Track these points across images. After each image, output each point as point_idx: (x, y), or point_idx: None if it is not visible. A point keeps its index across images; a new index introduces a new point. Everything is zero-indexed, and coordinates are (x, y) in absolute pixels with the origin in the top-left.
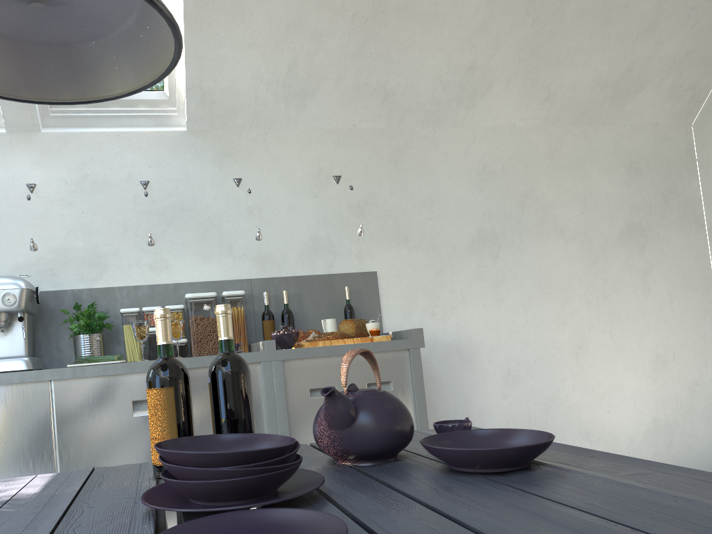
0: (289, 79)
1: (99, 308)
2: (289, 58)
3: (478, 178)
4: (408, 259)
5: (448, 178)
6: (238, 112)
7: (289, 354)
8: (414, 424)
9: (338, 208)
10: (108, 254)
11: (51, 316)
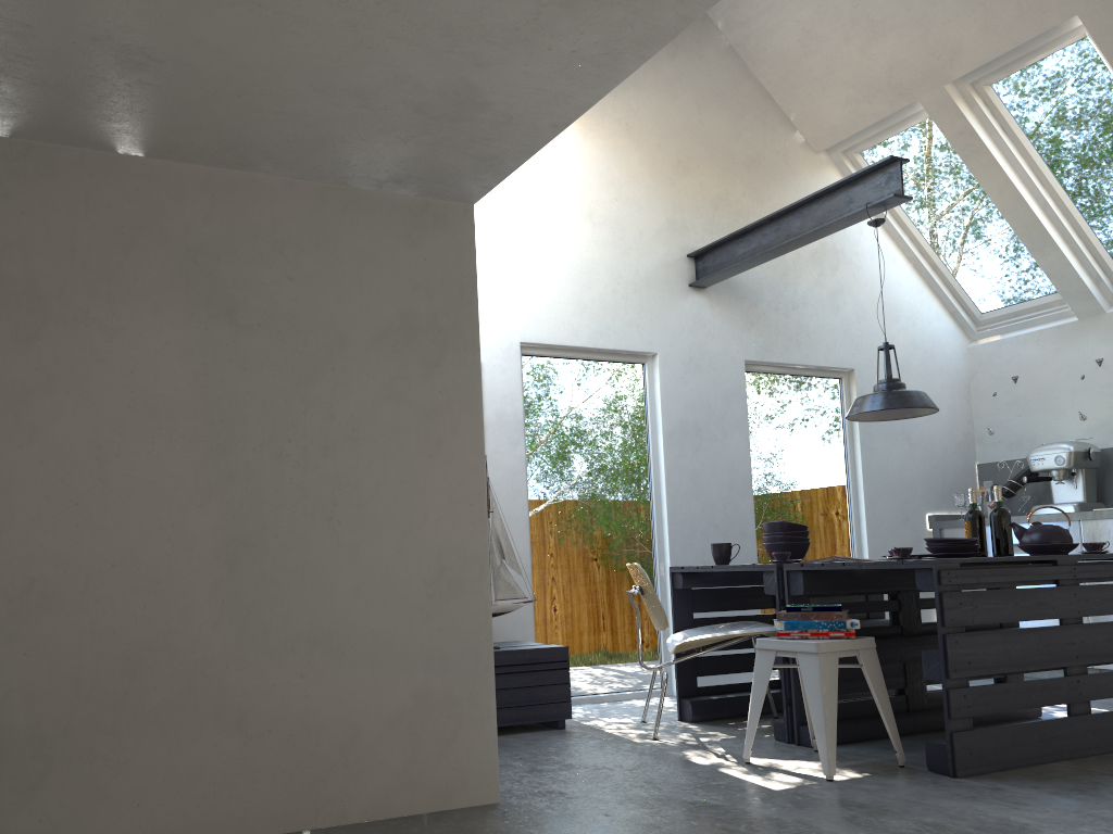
0: None
1: None
2: None
3: None
4: None
5: None
6: None
7: None
8: None
9: None
10: None
11: None
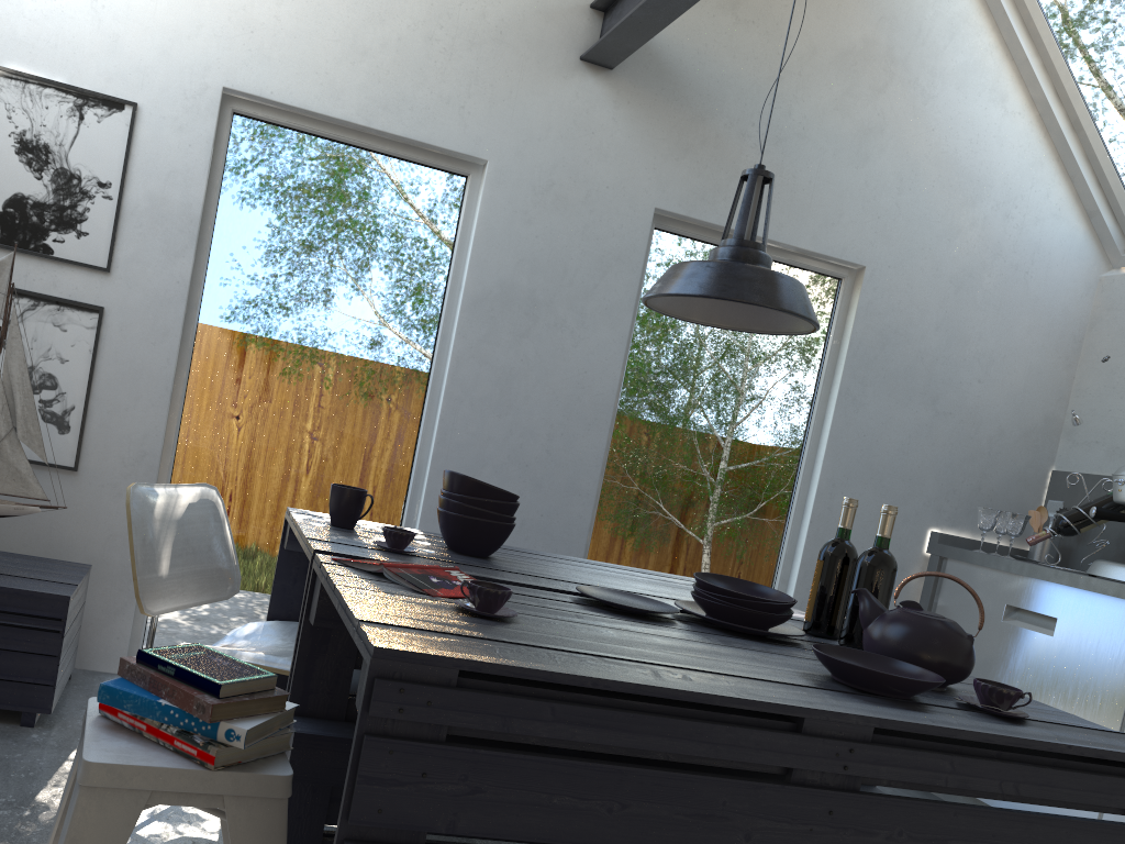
0: None
1: None
2: None
3: None
4: None
5: None
6: None
7: None
8: None
9: None
10: None
11: None
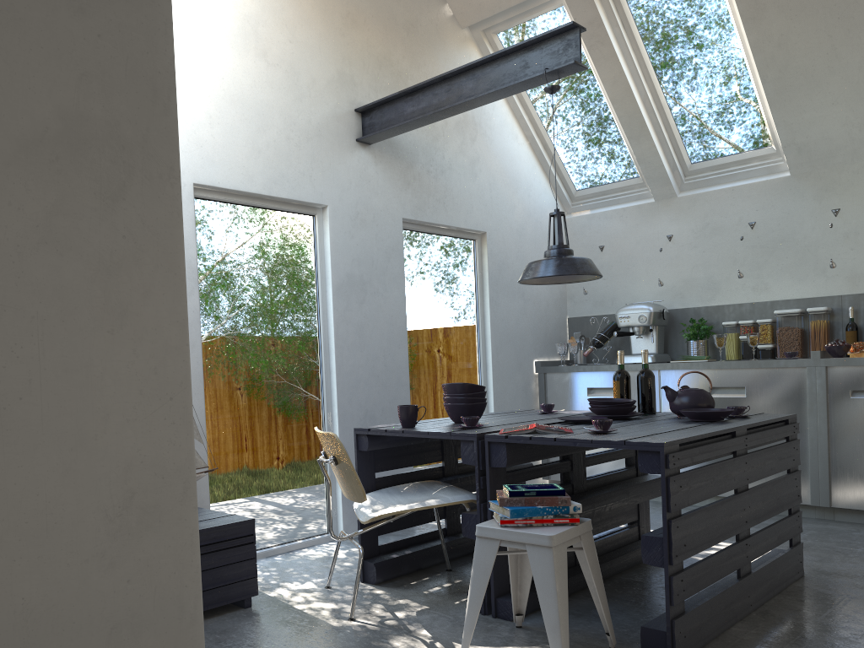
0: None
1: (712, 320)
2: None
3: None
4: None
5: None
6: (836, 153)
7: (831, 362)
8: None
9: None
10: (721, 280)
11: (678, 325)
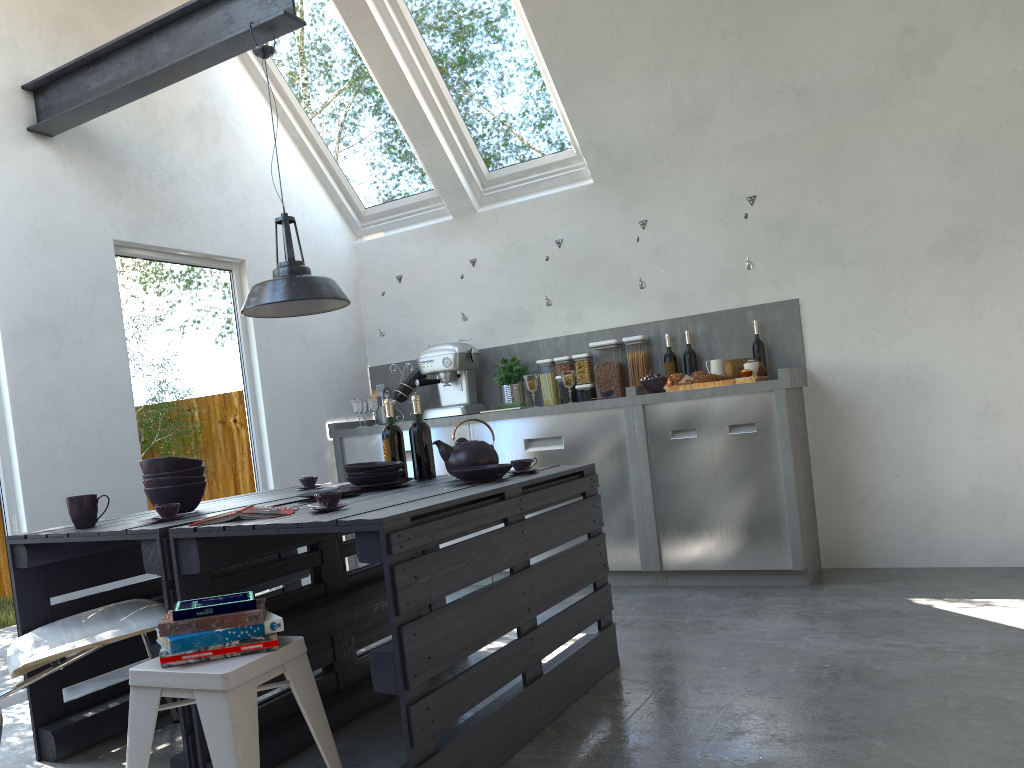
0: (677, 112)
1: (527, 359)
2: (669, 93)
3: (950, 160)
4: (841, 279)
5: (901, 169)
6: (637, 154)
7: (648, 399)
8: (780, 466)
9: (752, 233)
10: (532, 311)
11: (492, 368)
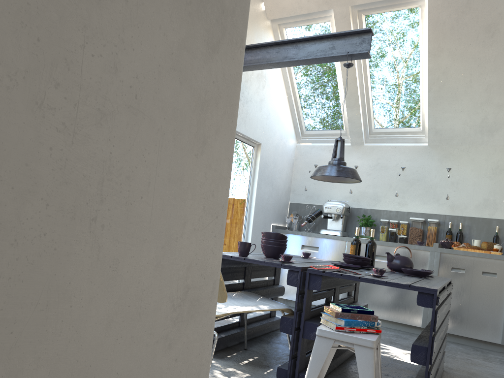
0: (483, 124)
1: (373, 217)
2: (482, 115)
3: None
4: None
5: None
6: (454, 138)
7: (444, 250)
8: None
9: (503, 186)
10: (381, 196)
11: (354, 217)
